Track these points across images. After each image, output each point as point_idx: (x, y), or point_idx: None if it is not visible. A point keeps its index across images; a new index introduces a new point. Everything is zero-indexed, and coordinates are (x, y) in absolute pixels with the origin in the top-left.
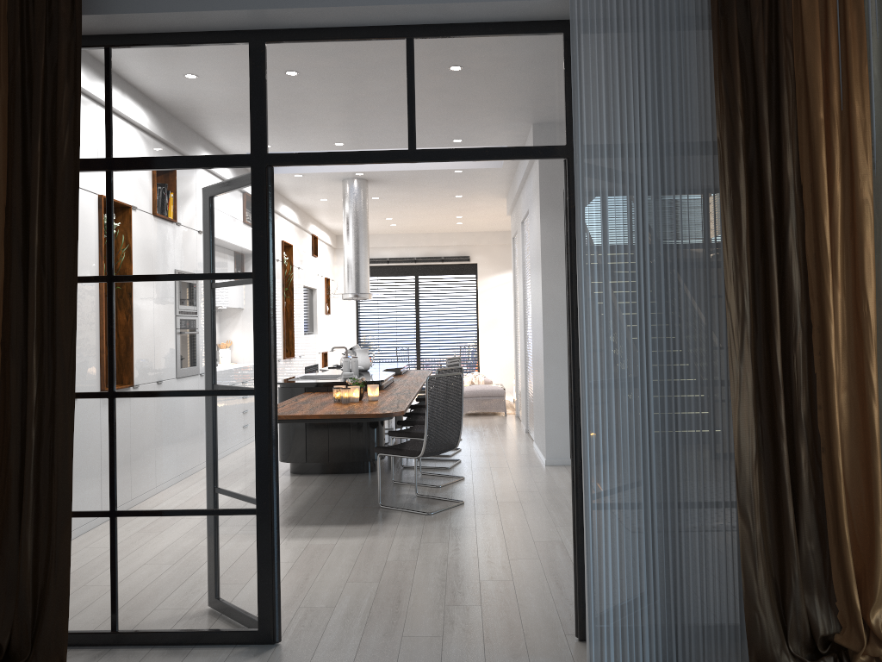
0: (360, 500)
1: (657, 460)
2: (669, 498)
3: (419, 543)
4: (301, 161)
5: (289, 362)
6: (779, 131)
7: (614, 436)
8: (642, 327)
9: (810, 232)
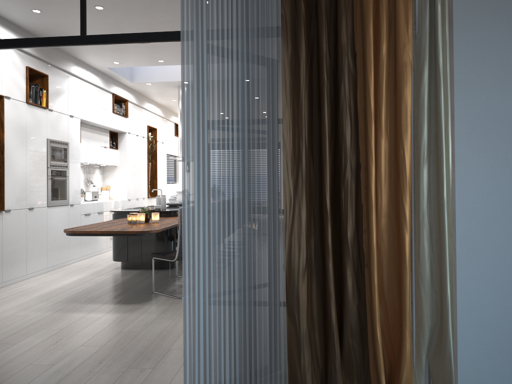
0: (145, 287)
1: (241, 270)
2: (247, 300)
3: (154, 319)
4: (5, 45)
5: (153, 200)
6: (336, 9)
7: (206, 250)
8: (229, 166)
9: (362, 90)
